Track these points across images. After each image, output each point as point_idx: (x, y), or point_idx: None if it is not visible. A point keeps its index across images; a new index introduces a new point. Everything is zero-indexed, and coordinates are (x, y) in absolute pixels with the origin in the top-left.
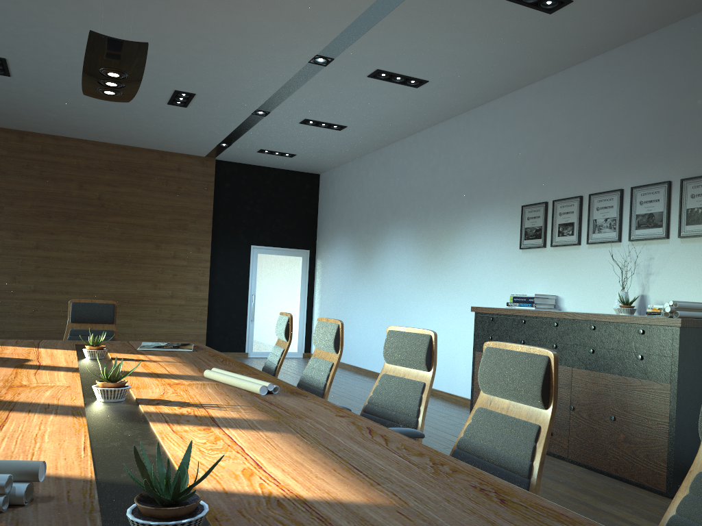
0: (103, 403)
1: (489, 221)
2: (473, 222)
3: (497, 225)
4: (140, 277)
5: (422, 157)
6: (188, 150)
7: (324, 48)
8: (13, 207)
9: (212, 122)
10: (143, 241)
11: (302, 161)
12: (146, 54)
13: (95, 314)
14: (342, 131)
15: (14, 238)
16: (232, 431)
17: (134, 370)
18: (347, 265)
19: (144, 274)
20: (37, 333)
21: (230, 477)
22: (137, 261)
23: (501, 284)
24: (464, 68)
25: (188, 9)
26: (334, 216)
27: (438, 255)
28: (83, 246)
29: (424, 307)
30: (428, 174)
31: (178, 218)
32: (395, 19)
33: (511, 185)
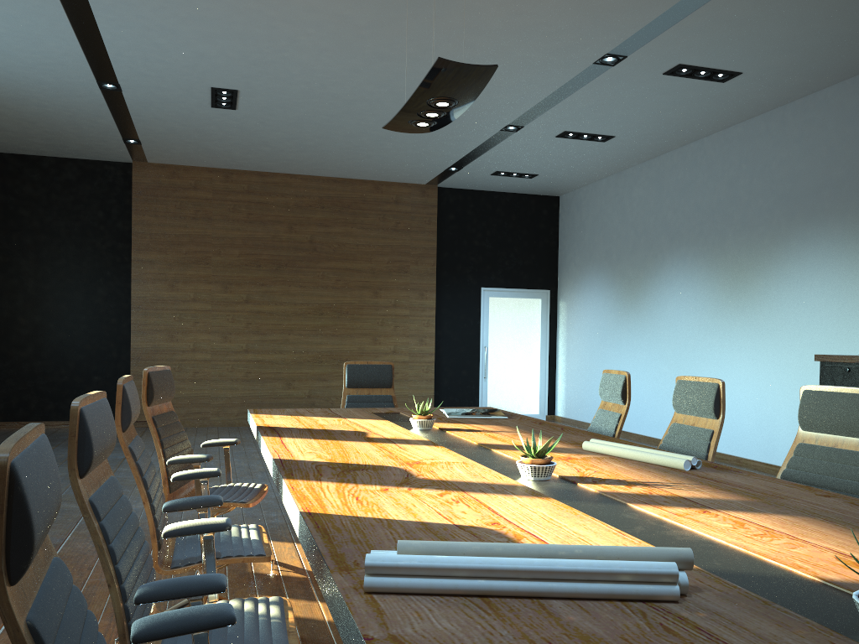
0: (534, 481)
1: (821, 245)
2: (795, 247)
3: (833, 250)
4: (358, 330)
5: (713, 167)
6: (408, 178)
7: (619, 44)
8: (220, 256)
9: (449, 144)
10: (360, 288)
11: (542, 182)
12: (490, 78)
13: (372, 377)
14: (606, 143)
15: (222, 291)
16: (737, 513)
17: (493, 443)
18: (604, 307)
19: (363, 327)
20: (251, 398)
21: (838, 567)
22: (354, 313)
23: (842, 325)
24: (796, 52)
25: (467, 15)
26: (582, 246)
27: (742, 291)
28: (295, 297)
29: (723, 356)
30: (723, 189)
31: (398, 259)
32: (724, 1)
33: (853, 198)
